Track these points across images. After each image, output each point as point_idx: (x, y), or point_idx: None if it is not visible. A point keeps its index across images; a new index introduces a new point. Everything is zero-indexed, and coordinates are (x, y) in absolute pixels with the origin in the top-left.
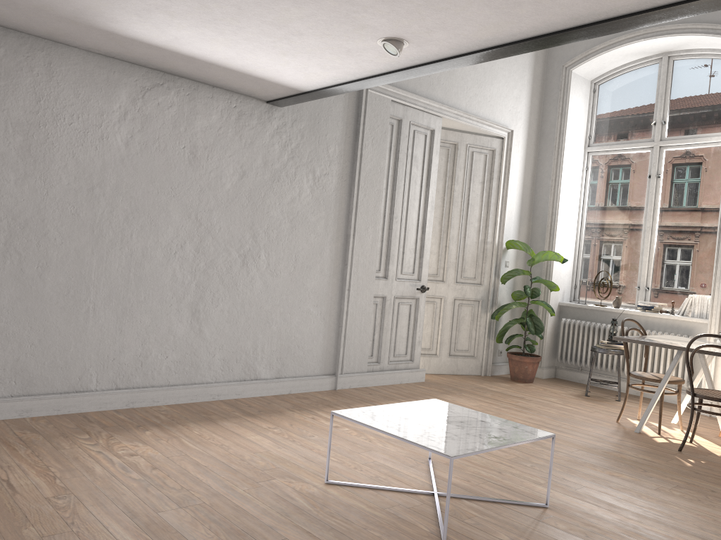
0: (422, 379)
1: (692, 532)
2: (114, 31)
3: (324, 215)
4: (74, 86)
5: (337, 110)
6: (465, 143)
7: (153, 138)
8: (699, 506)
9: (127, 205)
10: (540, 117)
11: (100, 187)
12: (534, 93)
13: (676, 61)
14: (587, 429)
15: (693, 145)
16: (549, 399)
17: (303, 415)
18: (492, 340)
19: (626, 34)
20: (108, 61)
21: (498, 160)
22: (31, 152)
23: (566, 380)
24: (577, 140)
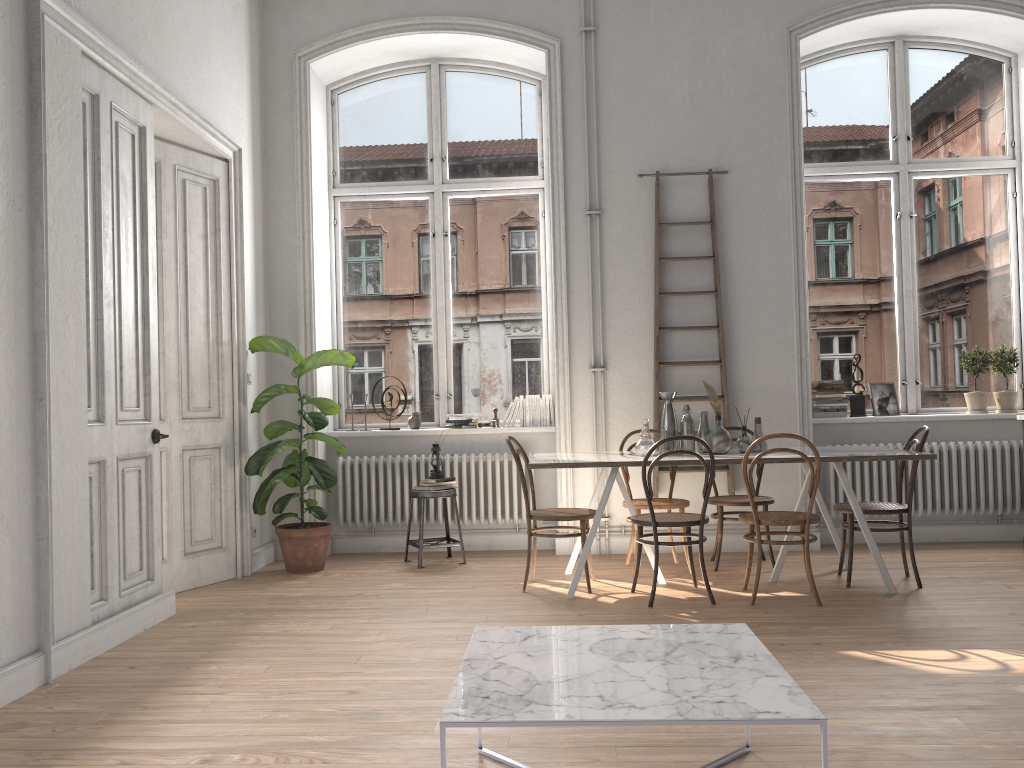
0: (173, 610)
1: (891, 706)
2: None
3: None
4: None
5: None
6: (172, 162)
7: None
8: (818, 669)
9: None
10: (263, 133)
11: None
12: (254, 92)
13: (449, 73)
14: (522, 613)
15: (488, 193)
16: (393, 585)
17: (92, 767)
18: (247, 512)
19: (392, 19)
20: None
21: (225, 199)
22: None
23: (352, 552)
24: (321, 176)
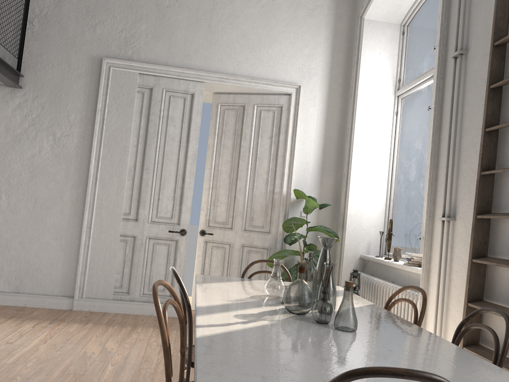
0: None
1: None
2: None
3: (64, 167)
4: None
5: (79, 86)
6: (252, 103)
7: None
8: None
9: None
10: (348, 70)
11: None
12: (336, 49)
13: None
14: (160, 378)
15: None
16: None
17: None
18: None
19: None
20: None
21: (286, 115)
22: None
23: None
24: (379, 85)
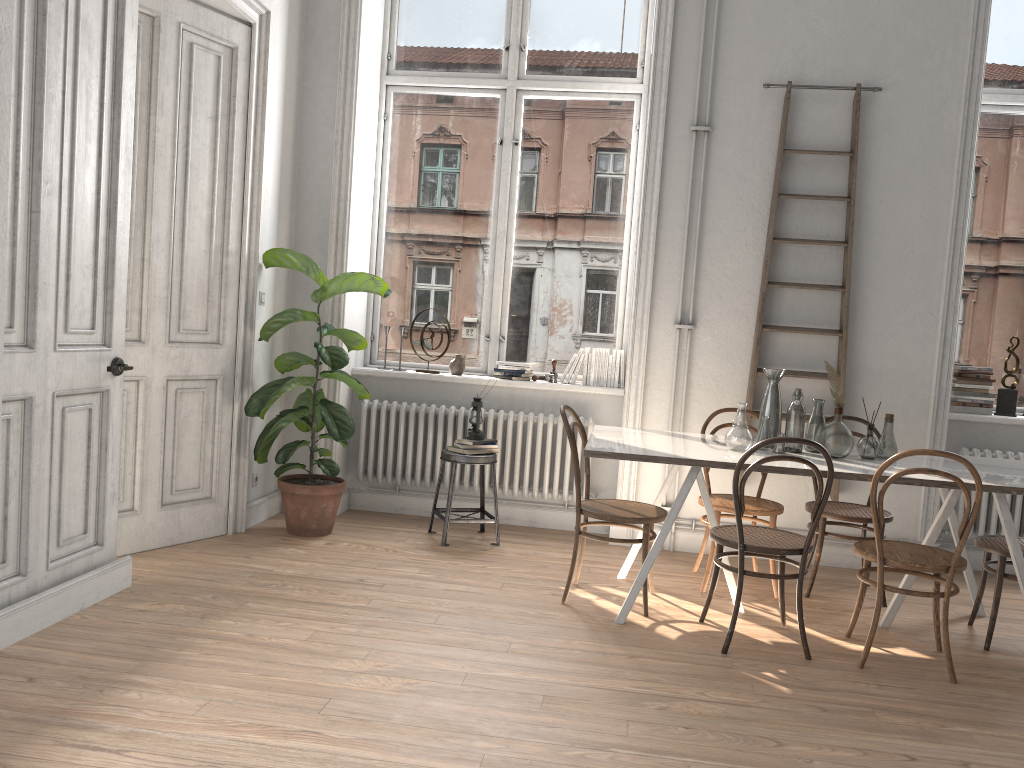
0: (127, 581)
1: None
2: None
3: None
4: None
5: None
6: (176, 18)
7: None
8: None
9: None
10: None
11: None
12: None
13: None
14: (555, 642)
15: (572, 95)
16: (404, 571)
17: None
18: (245, 459)
19: None
20: None
21: (245, 73)
22: None
23: (371, 511)
24: (372, 58)
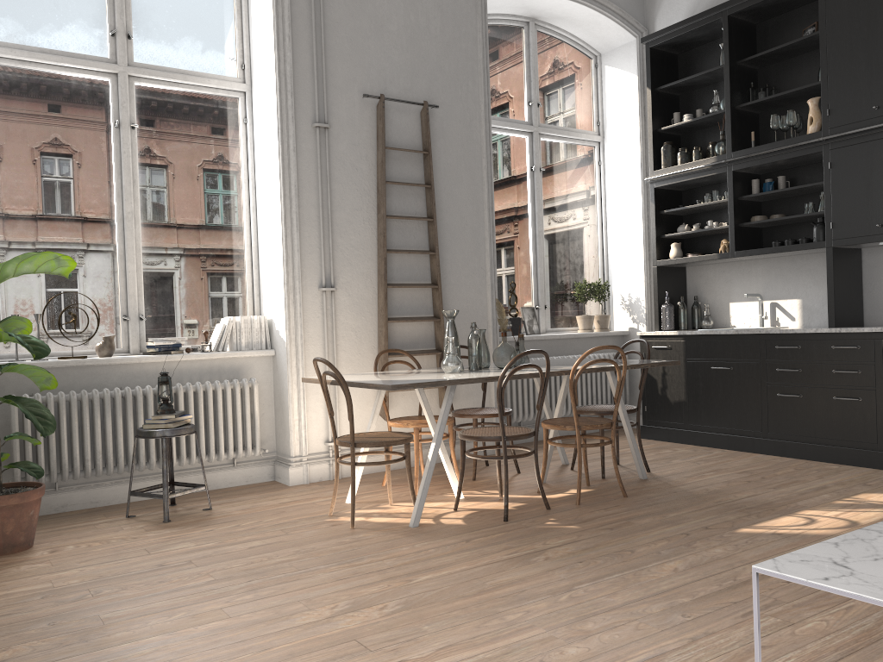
0: None
1: None
2: None
3: None
4: None
5: None
6: None
7: None
8: (762, 548)
9: None
10: None
11: None
12: None
13: None
14: (407, 550)
15: (183, 86)
16: (182, 547)
17: None
18: None
19: None
20: None
21: None
22: None
23: None
24: None
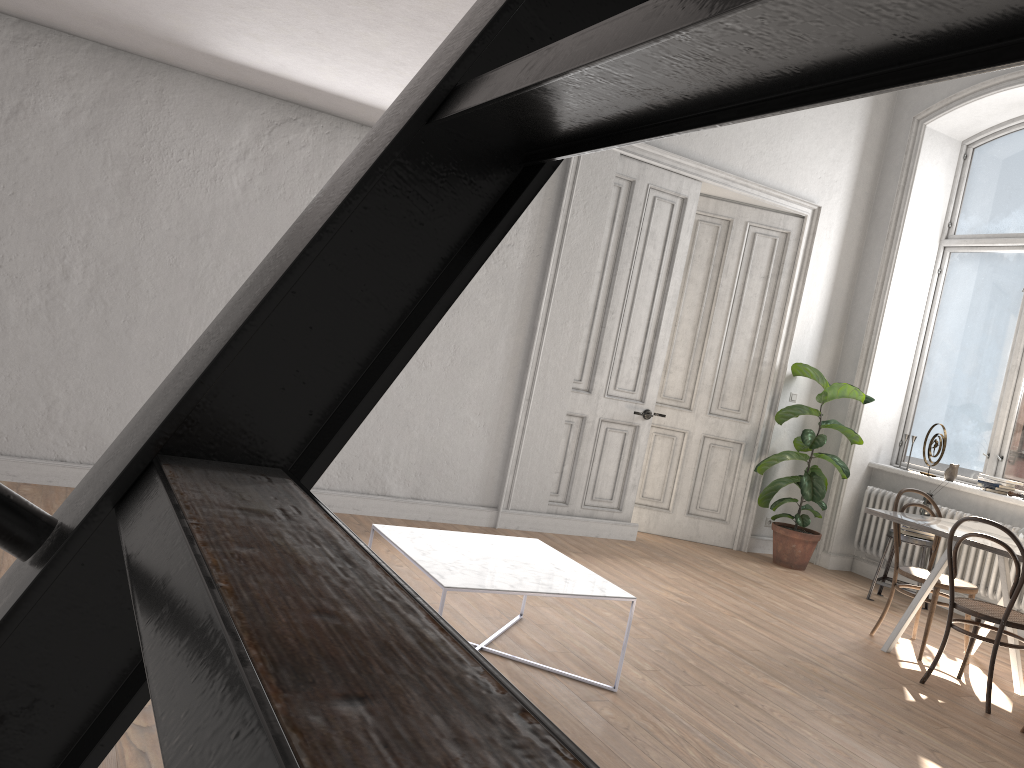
0: (632, 537)
1: (791, 760)
2: (217, 56)
3: (501, 298)
4: (187, 117)
5: None
6: (744, 220)
7: (277, 184)
8: (848, 740)
9: (238, 260)
10: (874, 190)
11: (206, 236)
12: (866, 156)
13: None
14: (808, 632)
15: None
16: (801, 591)
17: None
18: (755, 502)
19: (1007, 73)
20: (230, 89)
21: (793, 248)
22: (130, 189)
23: (865, 576)
24: (926, 227)
